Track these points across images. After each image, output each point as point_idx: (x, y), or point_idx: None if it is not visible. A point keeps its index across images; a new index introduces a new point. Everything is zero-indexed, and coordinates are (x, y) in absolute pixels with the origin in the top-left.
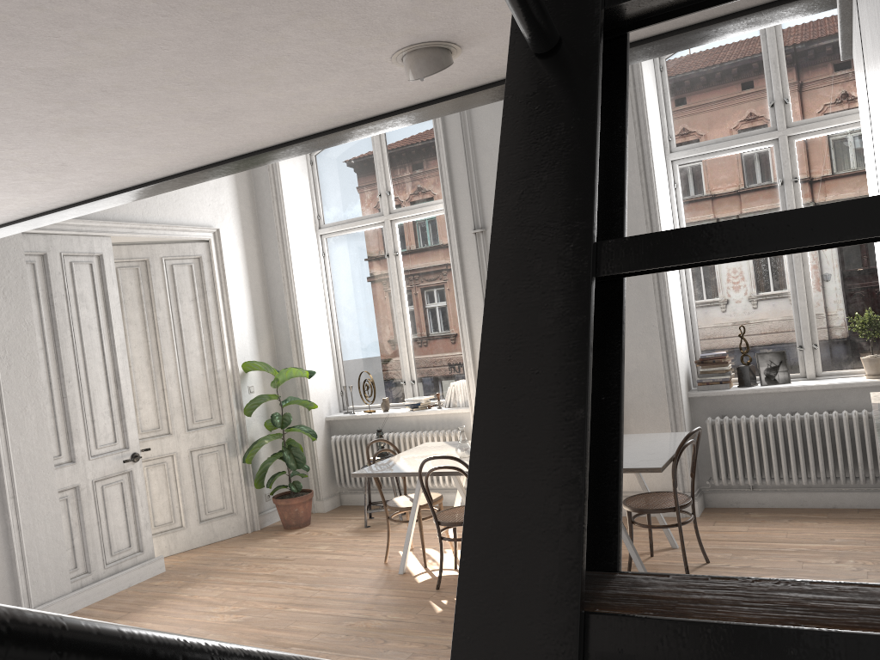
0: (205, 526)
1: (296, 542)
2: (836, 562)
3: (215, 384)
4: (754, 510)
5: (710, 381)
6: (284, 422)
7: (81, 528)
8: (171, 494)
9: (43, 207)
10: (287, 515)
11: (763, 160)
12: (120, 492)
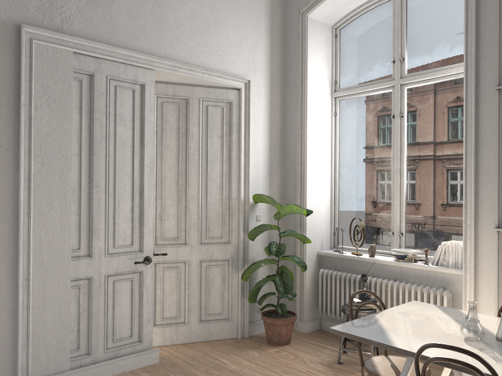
0: (203, 326)
1: (272, 363)
2: None
3: (228, 209)
4: None
5: None
6: (279, 251)
7: (88, 314)
8: (179, 294)
9: None
10: (271, 332)
11: None
12: (130, 288)
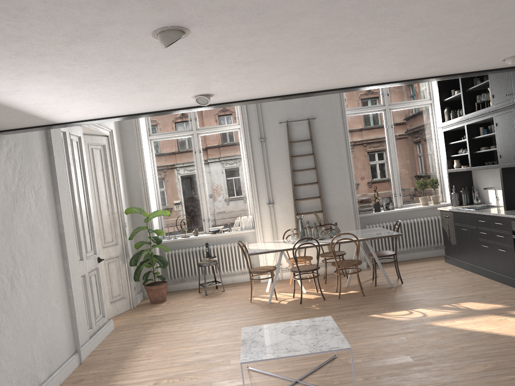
0: (113, 305)
1: (176, 306)
2: (443, 271)
3: (113, 221)
4: (385, 264)
5: (365, 210)
6: (158, 240)
7: (86, 301)
8: None
9: (266, 96)
10: (157, 294)
11: (379, 117)
12: (95, 281)
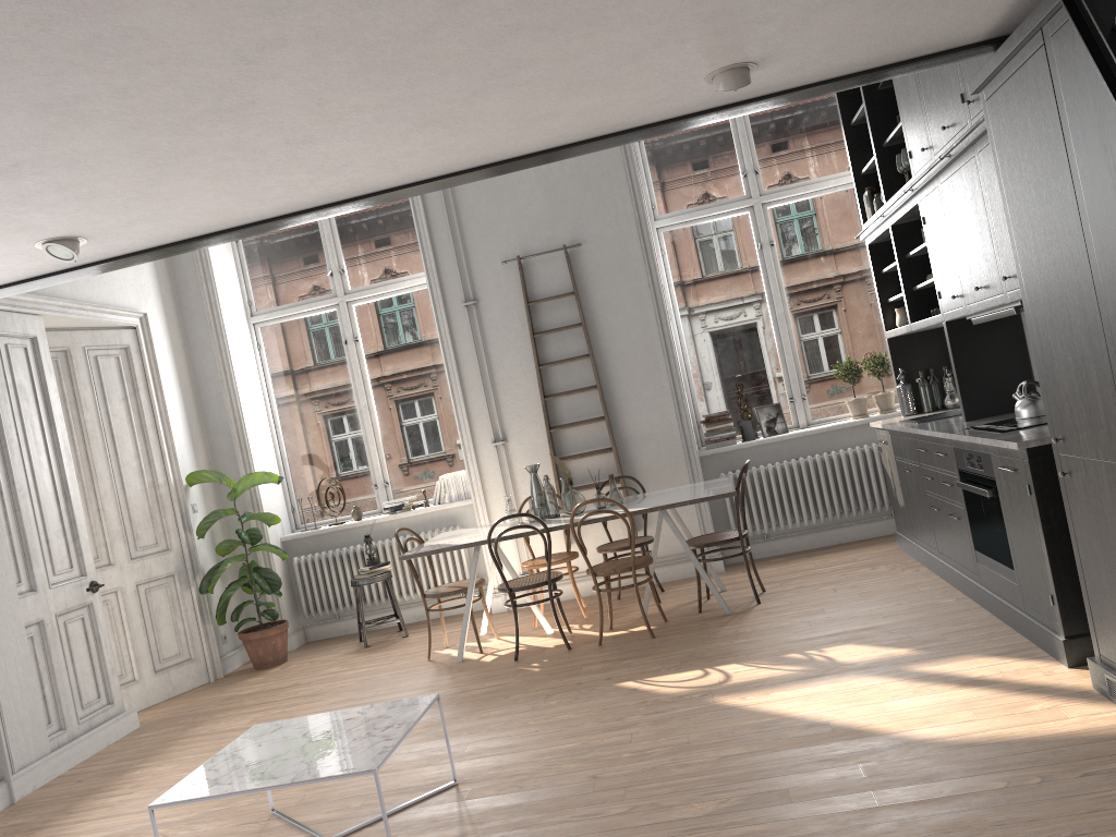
0: (162, 677)
1: (290, 673)
2: (871, 569)
3: (157, 502)
4: (772, 558)
5: (717, 439)
6: (254, 537)
7: (49, 673)
8: (118, 640)
9: (227, 224)
10: (262, 650)
11: (741, 226)
12: (83, 630)
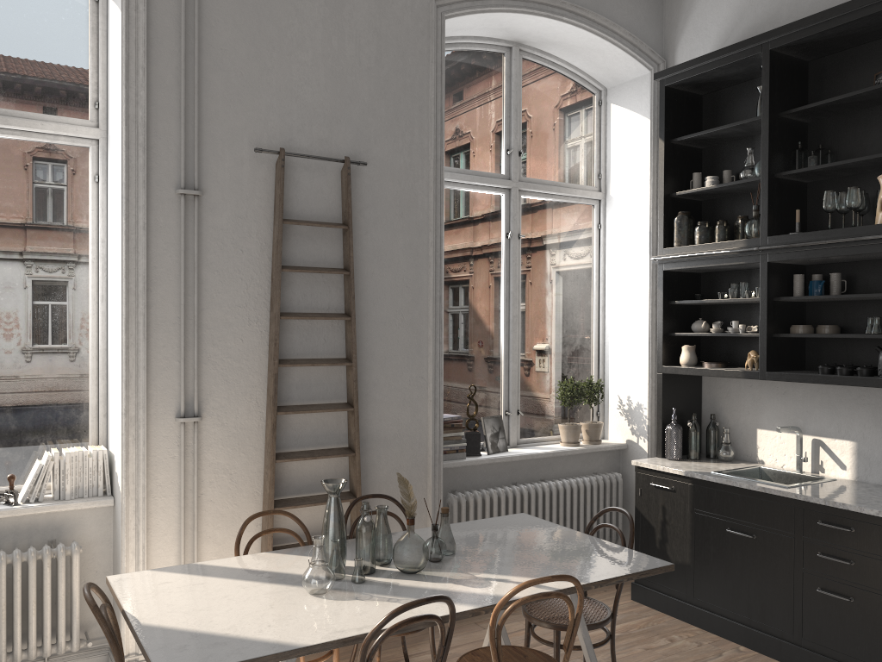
0: None
1: None
2: (670, 641)
3: None
4: None
5: (447, 450)
6: None
7: None
8: None
9: None
10: None
11: (494, 207)
12: None
